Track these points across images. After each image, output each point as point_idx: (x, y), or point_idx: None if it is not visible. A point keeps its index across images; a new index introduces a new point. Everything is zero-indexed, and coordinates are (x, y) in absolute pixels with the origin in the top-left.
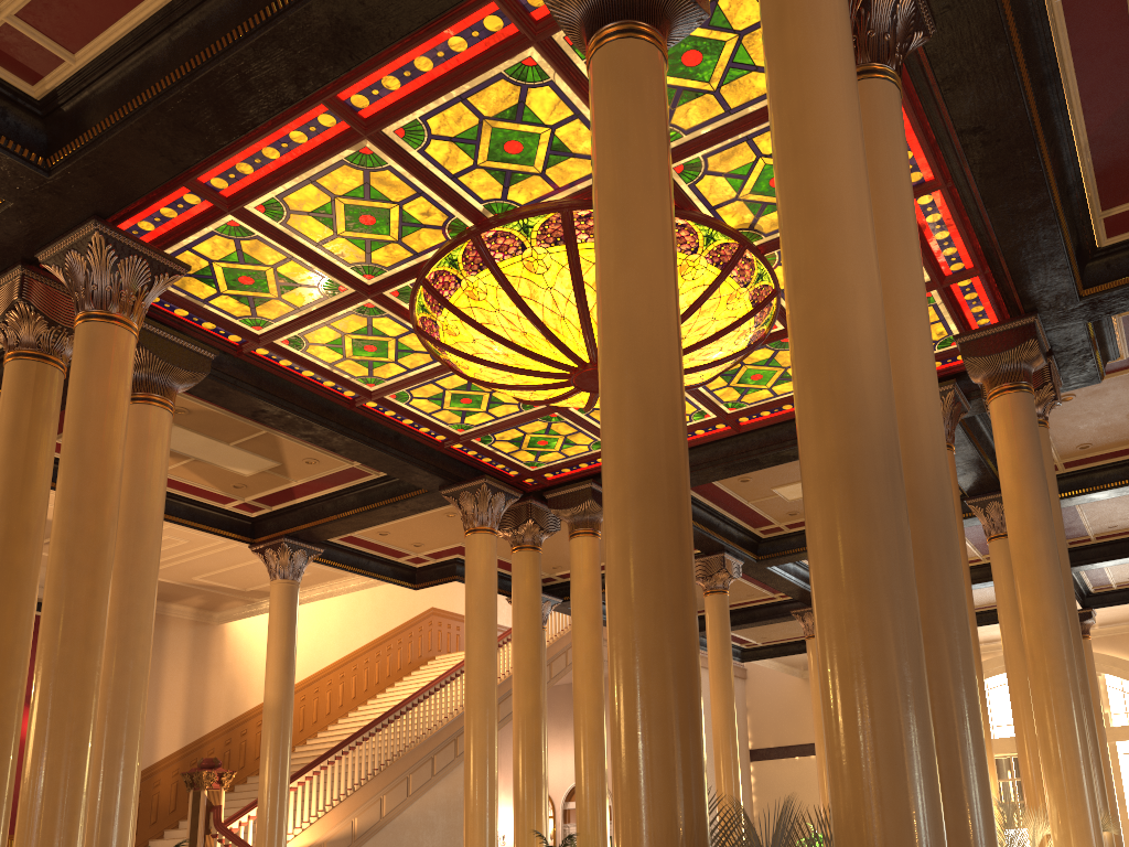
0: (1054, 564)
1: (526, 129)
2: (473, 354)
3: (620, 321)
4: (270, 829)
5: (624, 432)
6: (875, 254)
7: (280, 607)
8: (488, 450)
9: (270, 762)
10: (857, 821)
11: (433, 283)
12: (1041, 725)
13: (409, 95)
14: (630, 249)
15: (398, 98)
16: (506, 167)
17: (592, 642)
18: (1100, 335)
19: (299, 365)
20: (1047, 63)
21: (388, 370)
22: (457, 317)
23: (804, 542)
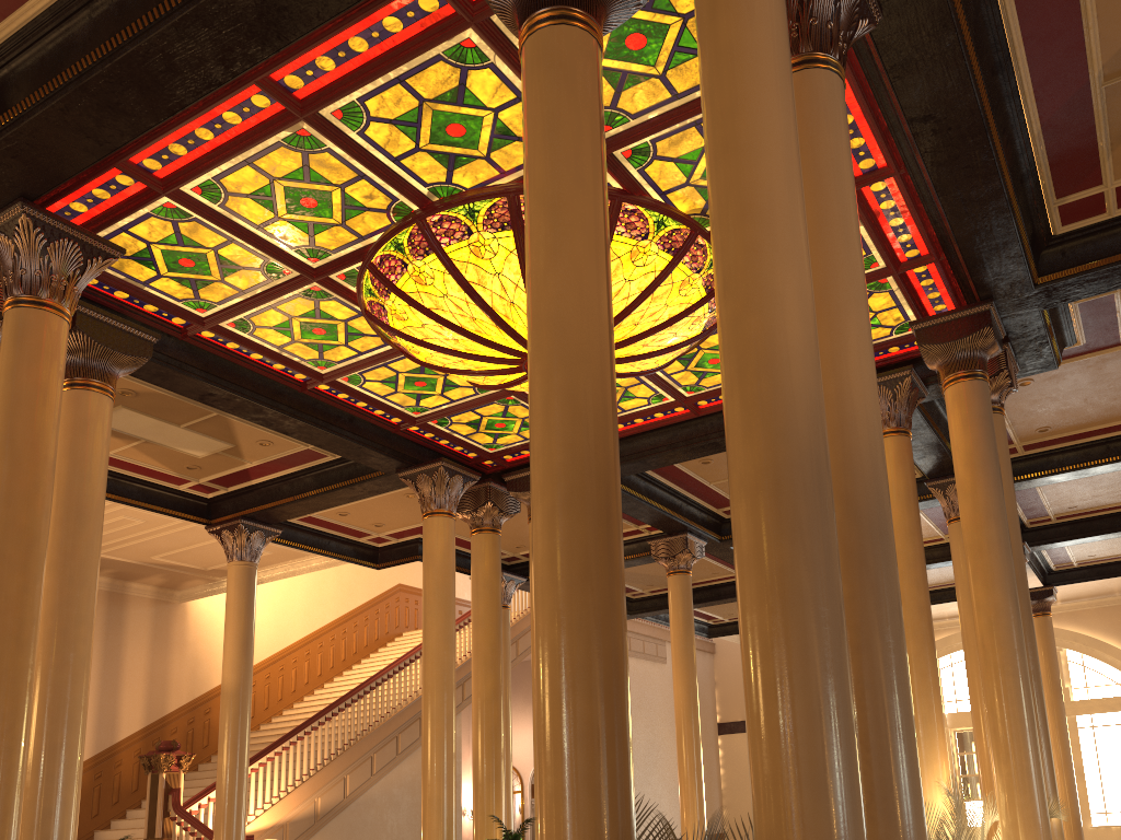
0: (1006, 553)
1: (468, 112)
2: (423, 339)
3: (549, 322)
4: (229, 813)
5: (552, 438)
6: (807, 257)
7: (237, 589)
8: (446, 432)
9: (228, 745)
10: None
11: (380, 268)
12: (991, 714)
13: (345, 76)
14: (559, 247)
15: (334, 79)
16: (449, 150)
17: None
18: (1057, 322)
19: (246, 348)
20: (999, 50)
21: (339, 353)
22: (404, 301)
23: None
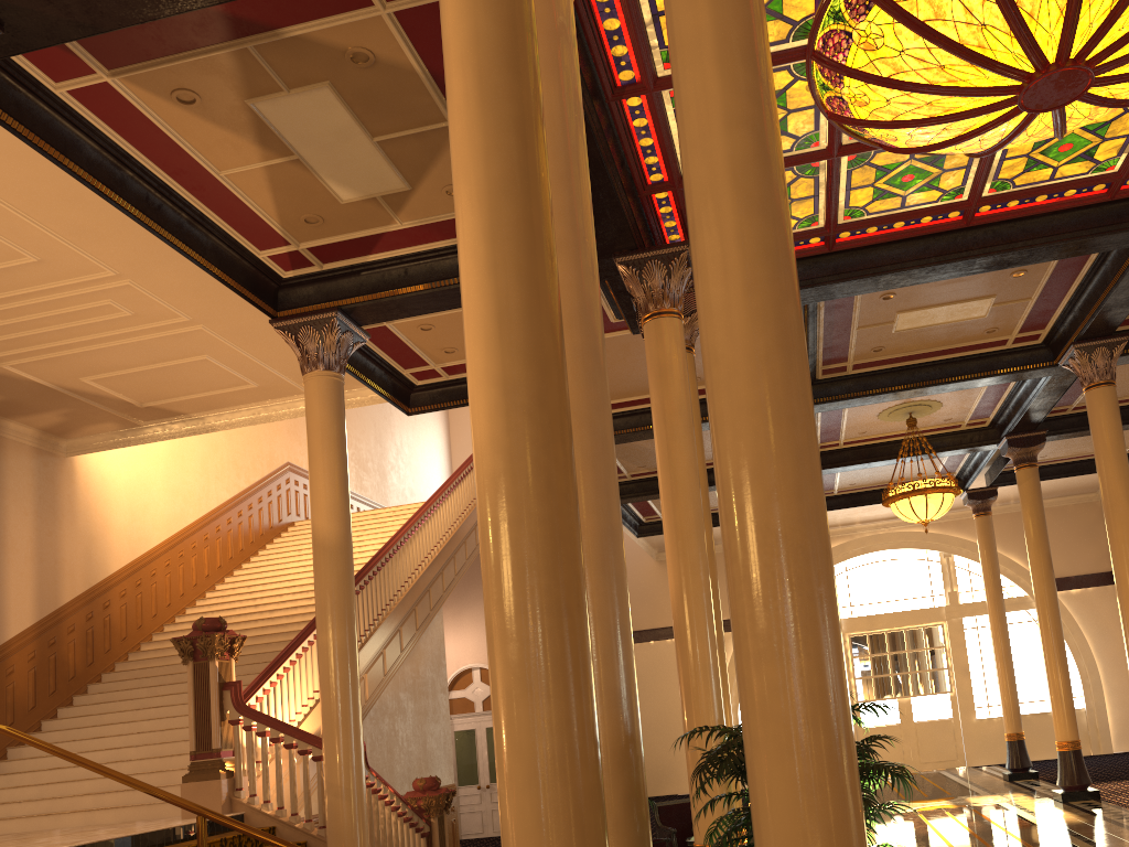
0: None
1: None
2: (926, 21)
3: None
4: (348, 707)
5: None
6: None
7: (328, 408)
8: None
9: (338, 618)
10: None
11: None
12: None
13: None
14: None
15: None
16: None
17: None
18: None
19: (627, 3)
20: None
21: None
22: None
23: (861, 386)
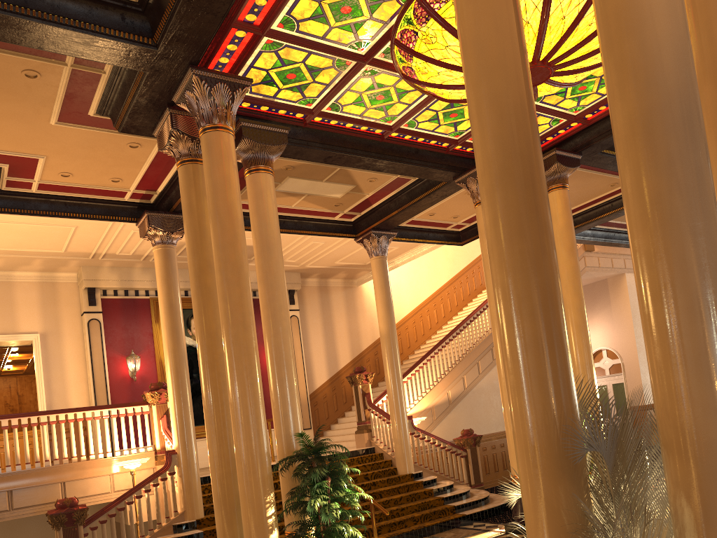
0: None
1: None
2: (441, 83)
3: (471, 45)
4: (395, 404)
5: (483, 135)
6: None
7: (378, 273)
8: None
9: (389, 366)
10: (668, 411)
11: (401, 41)
12: None
13: None
14: None
15: None
16: None
17: (570, 264)
18: None
19: (341, 122)
20: None
21: (396, 108)
22: (422, 60)
23: None
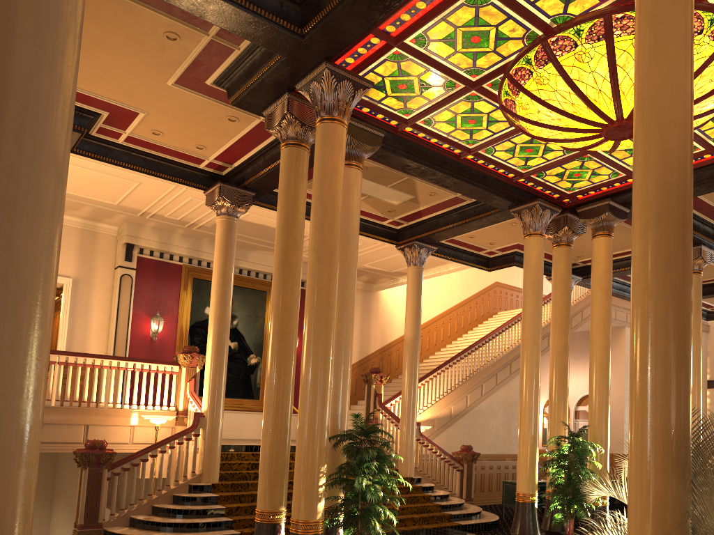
0: None
1: None
2: (537, 121)
3: (650, 102)
4: (408, 409)
5: (649, 178)
6: None
7: (413, 282)
8: (541, 182)
9: (408, 371)
10: None
11: (514, 76)
12: None
13: None
14: (660, 50)
15: None
16: None
17: (604, 306)
18: None
19: (429, 136)
20: None
21: (481, 134)
22: (528, 97)
23: None
